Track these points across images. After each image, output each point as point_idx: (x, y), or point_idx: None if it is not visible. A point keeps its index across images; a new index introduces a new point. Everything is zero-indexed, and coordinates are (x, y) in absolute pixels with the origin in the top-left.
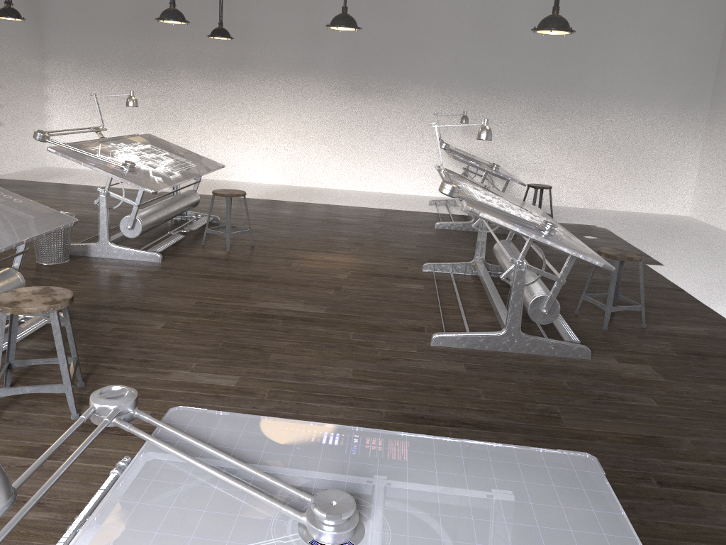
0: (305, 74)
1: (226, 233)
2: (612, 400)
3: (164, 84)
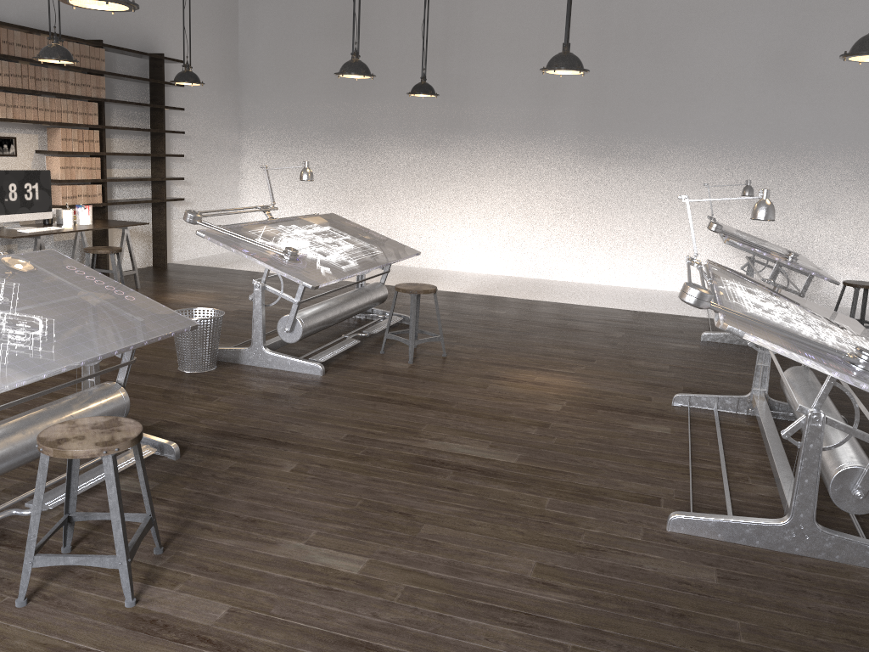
0: (536, 137)
1: (409, 339)
2: None
3: (368, 154)
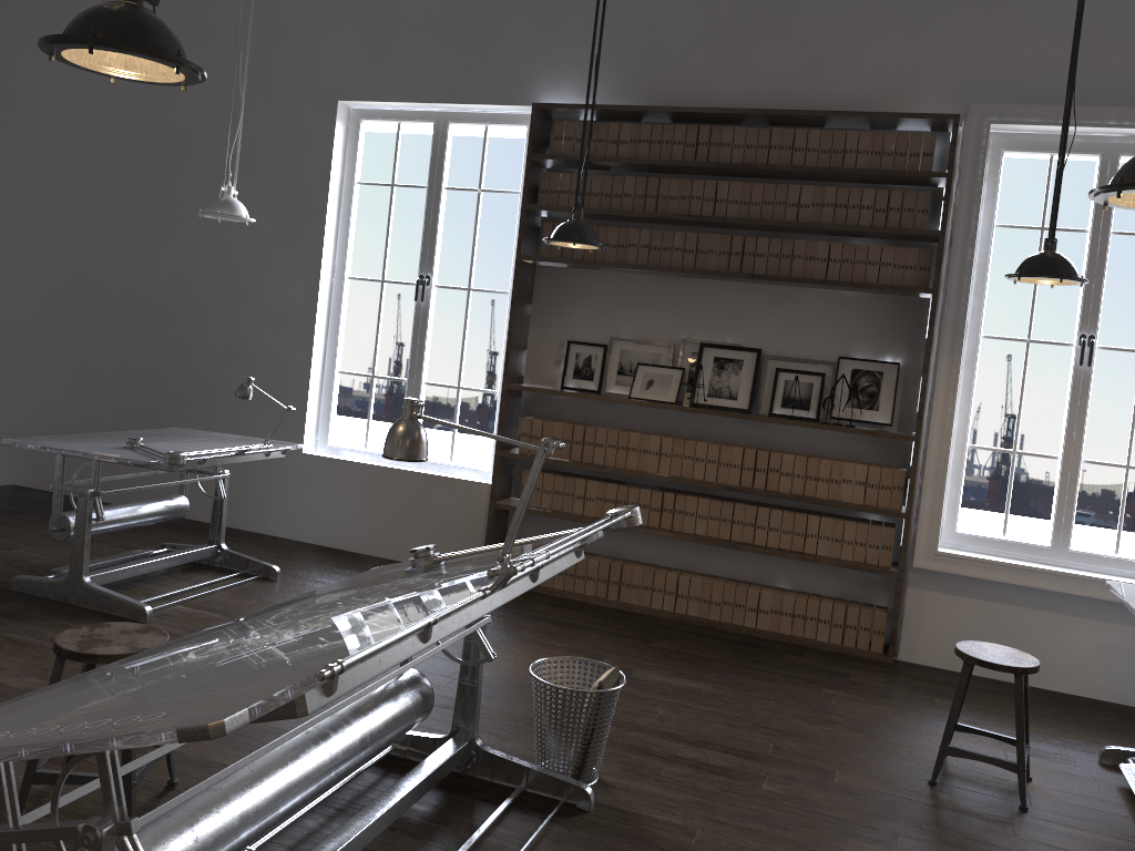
0: None
1: None
2: None
3: None
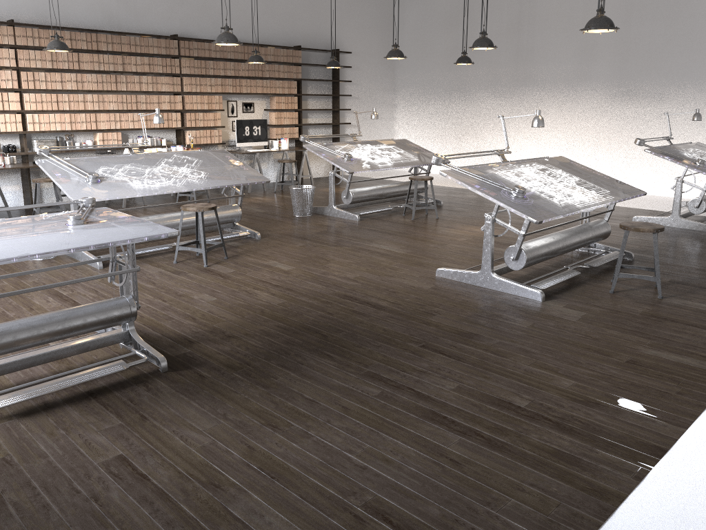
0: (579, 85)
1: (412, 206)
2: (497, 318)
3: (469, 103)
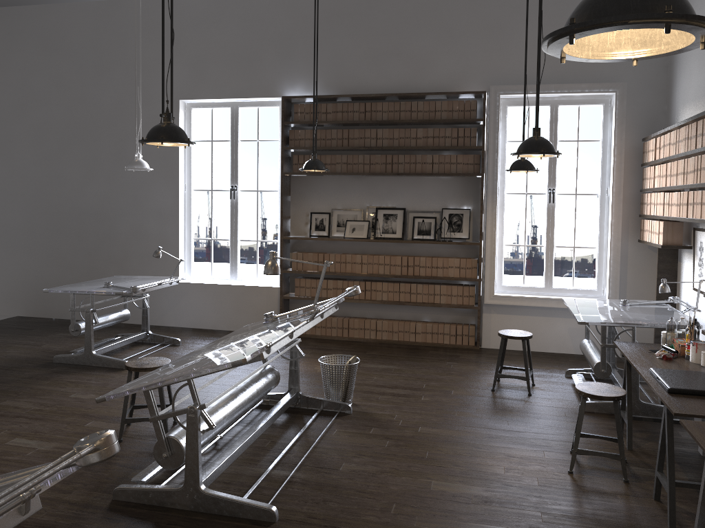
0: None
1: None
2: None
3: None
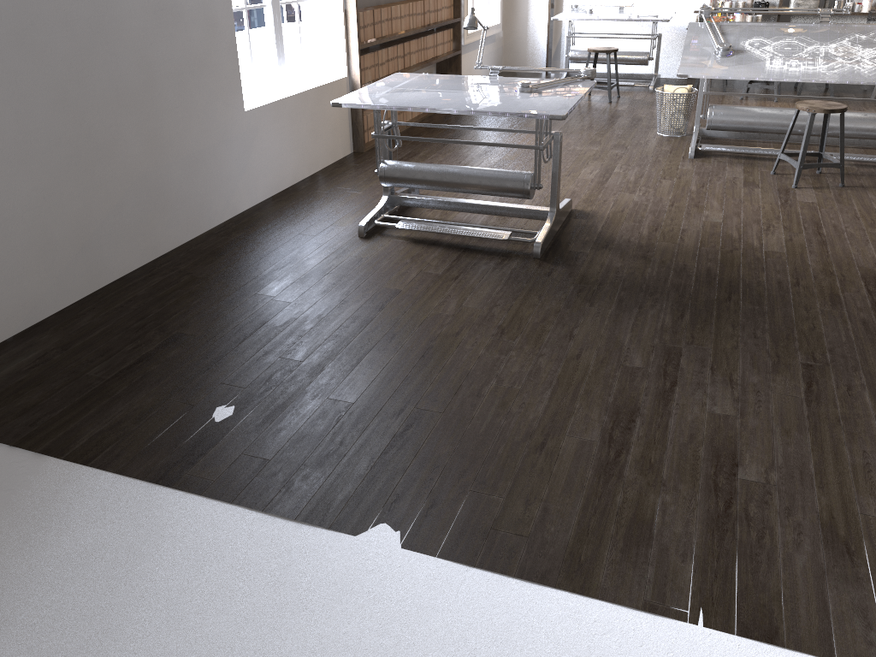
0: None
1: None
2: None
3: None
